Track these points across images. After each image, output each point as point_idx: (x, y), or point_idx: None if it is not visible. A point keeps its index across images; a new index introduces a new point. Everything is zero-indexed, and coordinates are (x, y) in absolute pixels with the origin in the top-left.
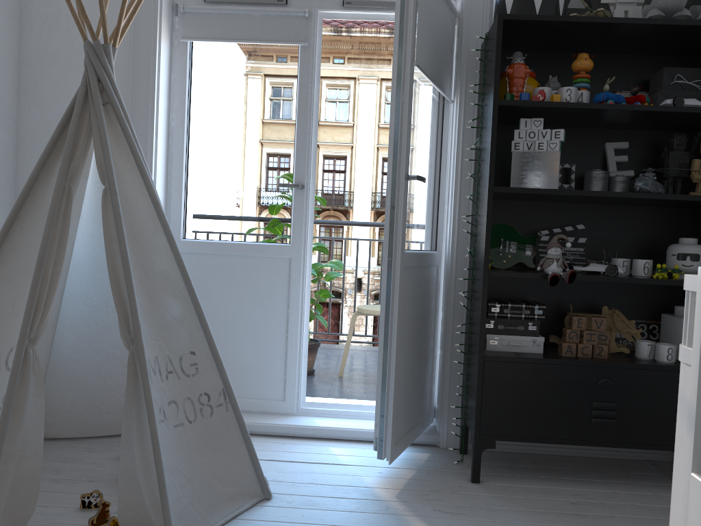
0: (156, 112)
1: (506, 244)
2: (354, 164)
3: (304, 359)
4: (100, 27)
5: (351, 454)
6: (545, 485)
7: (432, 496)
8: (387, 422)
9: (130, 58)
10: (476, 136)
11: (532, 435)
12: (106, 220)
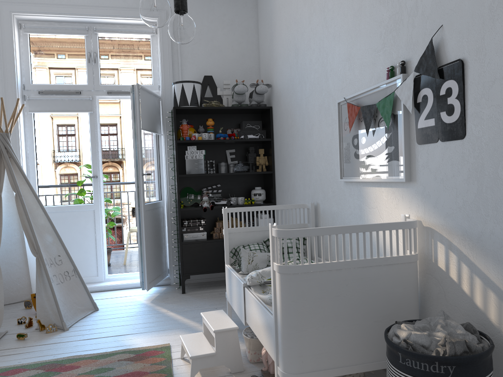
0: (21, 149)
1: (189, 195)
2: (123, 128)
3: (105, 256)
4: (1, 123)
5: (131, 292)
6: (211, 290)
7: (165, 300)
8: (144, 274)
9: (4, 124)
10: (173, 151)
11: (204, 271)
12: (18, 207)
